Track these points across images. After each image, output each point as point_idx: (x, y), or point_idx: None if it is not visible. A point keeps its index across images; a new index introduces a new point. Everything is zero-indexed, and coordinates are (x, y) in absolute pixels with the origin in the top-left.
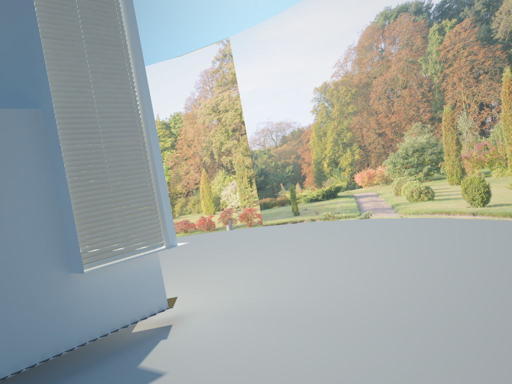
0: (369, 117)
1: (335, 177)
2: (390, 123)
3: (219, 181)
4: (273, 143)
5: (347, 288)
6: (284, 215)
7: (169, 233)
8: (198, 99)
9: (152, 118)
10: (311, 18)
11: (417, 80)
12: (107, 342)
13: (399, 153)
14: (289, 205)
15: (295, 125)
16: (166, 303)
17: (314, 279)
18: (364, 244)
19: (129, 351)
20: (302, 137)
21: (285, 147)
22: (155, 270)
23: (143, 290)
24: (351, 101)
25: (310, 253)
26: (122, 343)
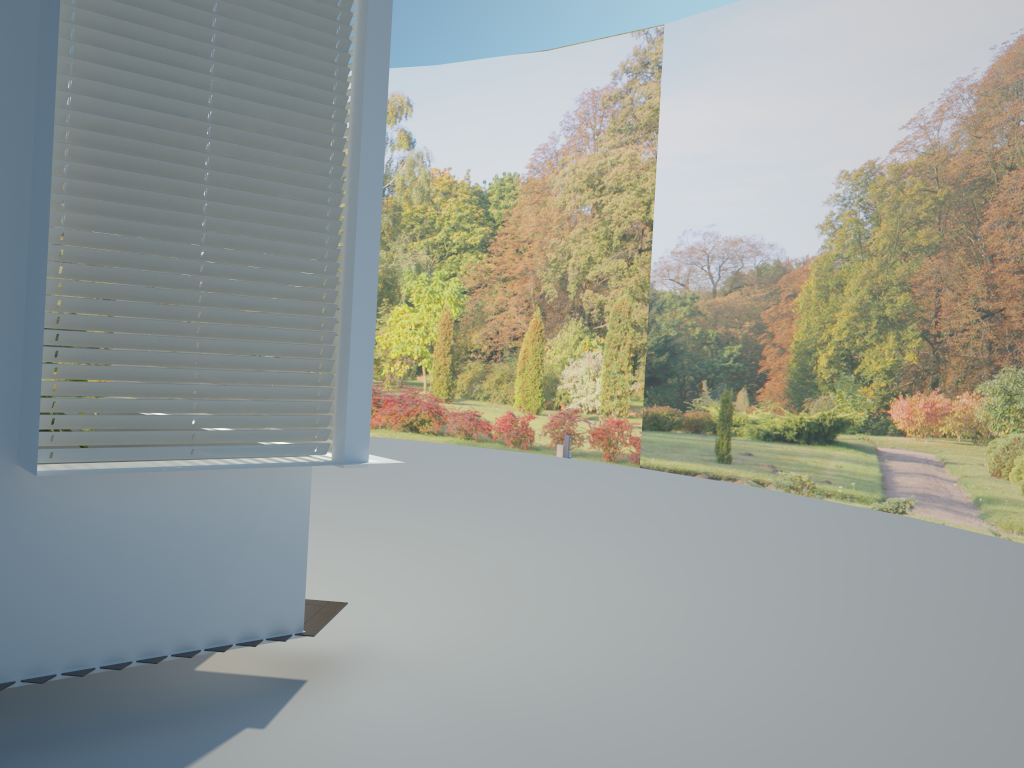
0: (970, 265)
1: (841, 396)
2: None
3: (566, 345)
4: (709, 284)
5: (844, 722)
6: (695, 455)
7: (352, 421)
8: (562, 152)
9: (381, 76)
10: (874, 0)
11: None
12: (116, 680)
13: None
14: (711, 435)
15: (771, 253)
16: (300, 619)
17: (742, 654)
18: (895, 585)
19: (143, 737)
20: (782, 283)
21: (735, 300)
22: (289, 516)
23: (239, 567)
24: (928, 219)
25: (742, 570)
26: (146, 698)
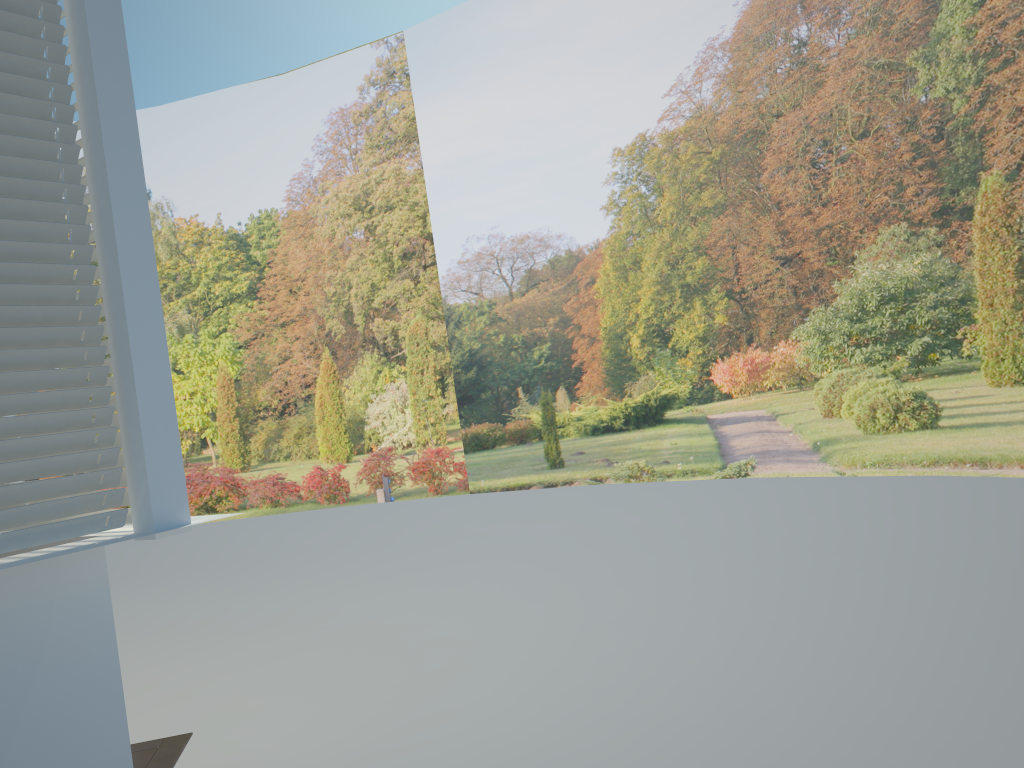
0: (759, 217)
1: (661, 373)
2: (816, 229)
3: (365, 381)
4: (504, 287)
5: (854, 703)
6: (525, 466)
7: (155, 468)
8: (320, 178)
9: None
10: None
11: (900, 112)
12: None
13: (841, 306)
14: (537, 443)
15: (561, 244)
16: None
17: (693, 657)
18: (789, 542)
19: None
20: (578, 272)
21: (534, 298)
22: (83, 631)
23: (14, 729)
24: (709, 180)
25: (633, 566)
26: None
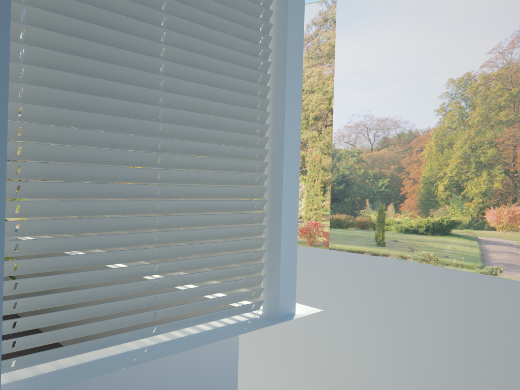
0: None
1: (453, 207)
2: None
3: None
4: (368, 144)
5: None
6: (362, 241)
7: (283, 279)
8: None
9: None
10: None
11: None
12: None
13: None
14: (372, 230)
15: (406, 126)
16: None
17: None
18: None
19: None
20: (413, 143)
21: (384, 153)
22: (223, 364)
23: None
24: (506, 105)
25: (451, 328)
26: None
